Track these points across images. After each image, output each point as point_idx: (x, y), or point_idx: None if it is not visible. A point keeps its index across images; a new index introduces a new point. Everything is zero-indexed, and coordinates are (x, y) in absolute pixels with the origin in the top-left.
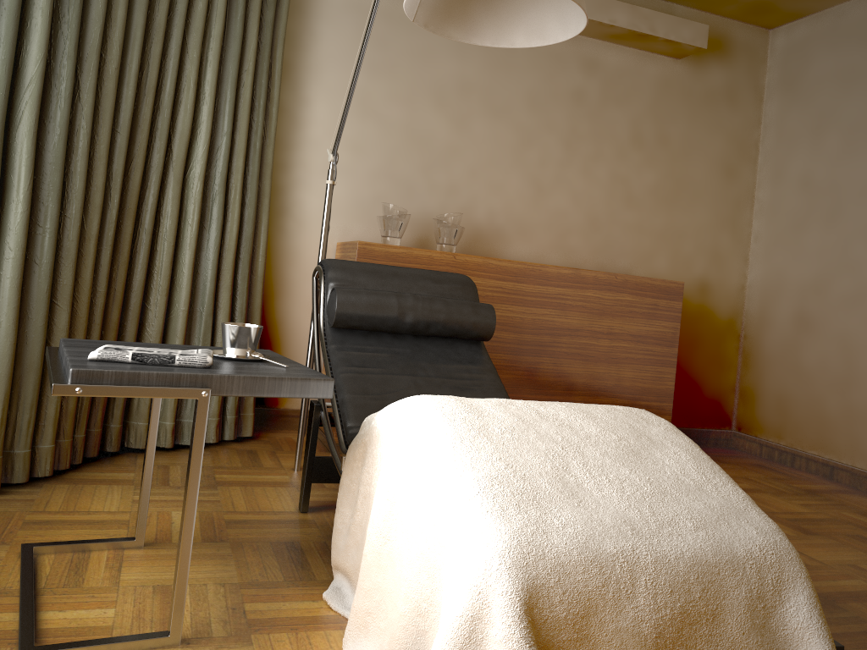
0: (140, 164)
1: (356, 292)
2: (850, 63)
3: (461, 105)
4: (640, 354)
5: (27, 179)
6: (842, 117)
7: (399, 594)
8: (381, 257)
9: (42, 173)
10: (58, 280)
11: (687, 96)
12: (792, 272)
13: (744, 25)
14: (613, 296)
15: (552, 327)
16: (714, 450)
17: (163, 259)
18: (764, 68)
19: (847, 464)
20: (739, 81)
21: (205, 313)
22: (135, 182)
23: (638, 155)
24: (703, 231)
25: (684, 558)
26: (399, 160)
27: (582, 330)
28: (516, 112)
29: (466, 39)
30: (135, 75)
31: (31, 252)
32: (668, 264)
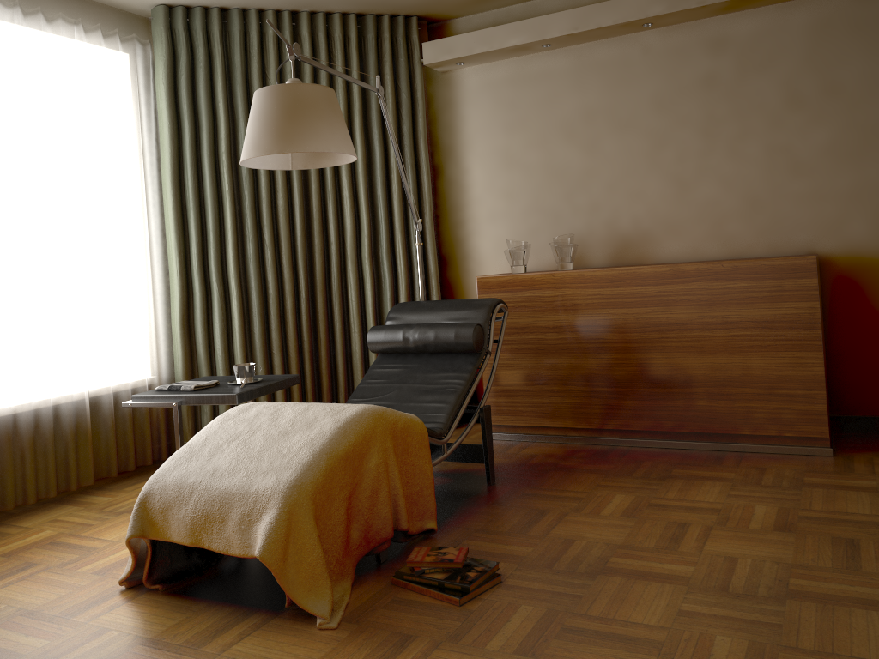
0: (319, 259)
1: (380, 328)
2: None
3: (588, 131)
4: (769, 340)
5: (235, 289)
6: None
7: None
8: (494, 286)
9: (248, 282)
10: (271, 338)
11: (859, 28)
12: None
13: None
14: (722, 285)
15: (657, 323)
16: None
17: (353, 312)
18: None
19: None
20: None
21: None
22: (318, 270)
23: (799, 116)
24: None
25: (220, 489)
26: (543, 195)
27: (692, 323)
28: (643, 120)
29: (335, 163)
30: (299, 209)
31: (251, 326)
32: (868, 227)
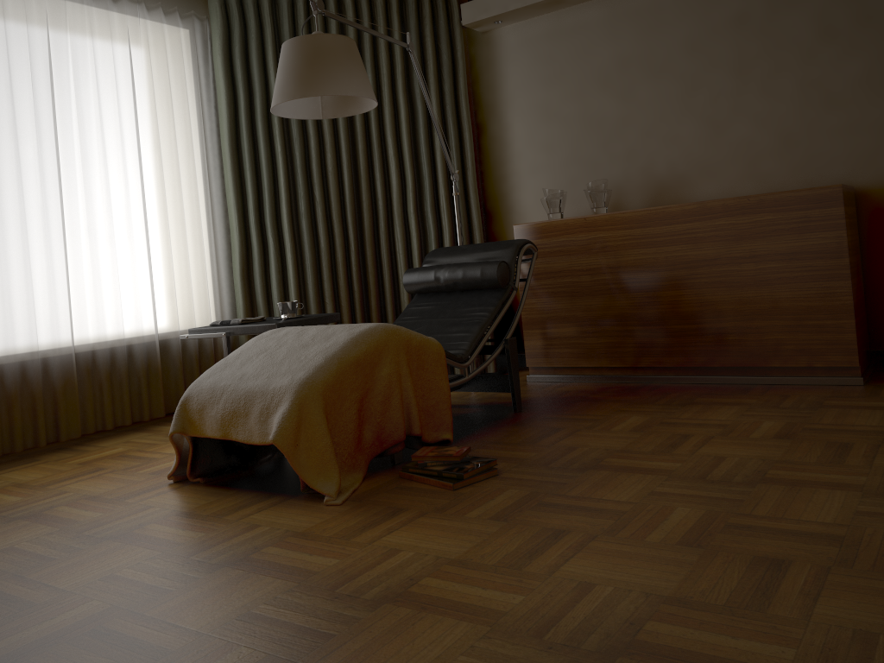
0: (367, 214)
1: (415, 270)
2: None
3: (622, 80)
4: (796, 271)
5: (289, 242)
6: None
7: None
8: (530, 233)
9: (301, 237)
10: (323, 288)
11: None
12: None
13: None
14: (749, 219)
15: (686, 261)
16: None
17: (400, 265)
18: None
19: None
20: None
21: None
22: (366, 225)
23: (832, 49)
24: None
25: (245, 389)
26: (581, 145)
27: (720, 258)
28: (675, 64)
29: (361, 111)
30: (346, 167)
31: (305, 277)
32: None
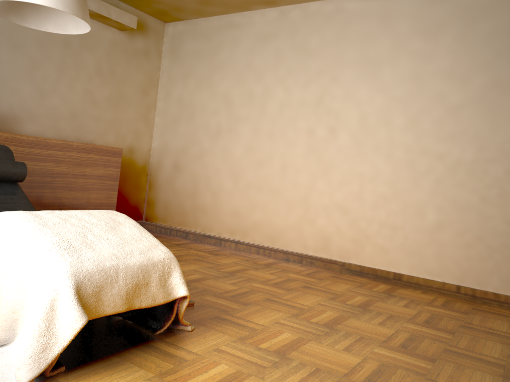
0: None
1: None
2: (200, 48)
3: None
4: (100, 185)
5: None
6: (196, 72)
7: (1, 306)
8: None
9: None
10: None
11: (125, 51)
12: (173, 143)
13: (154, 19)
14: (86, 155)
15: (52, 172)
16: None
17: None
18: (162, 42)
19: (193, 230)
20: (151, 47)
21: None
22: None
23: (99, 79)
24: (131, 121)
25: (136, 265)
26: None
27: (69, 174)
28: (28, 48)
29: (21, 23)
30: None
31: None
32: (114, 138)
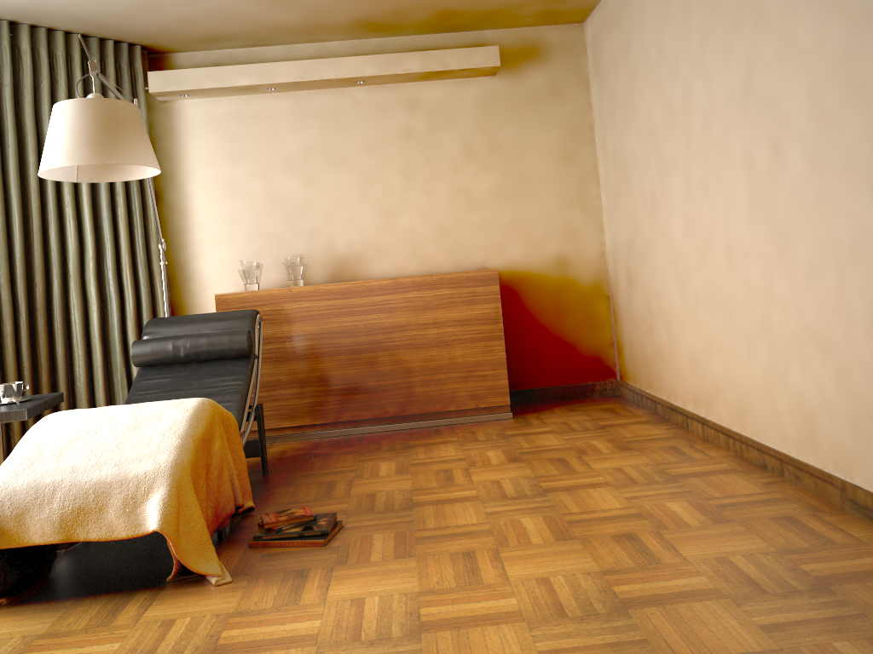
0: (40, 280)
1: (145, 341)
2: (615, 47)
3: (307, 167)
4: (467, 334)
5: None
6: (619, 95)
7: None
8: (233, 302)
9: None
10: None
11: (511, 104)
12: (620, 236)
13: (556, 27)
14: (432, 293)
15: (382, 327)
16: (590, 401)
17: (77, 335)
18: (585, 58)
19: (660, 397)
20: (561, 76)
21: (118, 365)
22: (39, 292)
23: (473, 165)
24: (550, 214)
25: (91, 481)
26: (267, 221)
27: (410, 325)
28: (355, 160)
29: (125, 178)
30: (19, 227)
31: None
32: (521, 249)
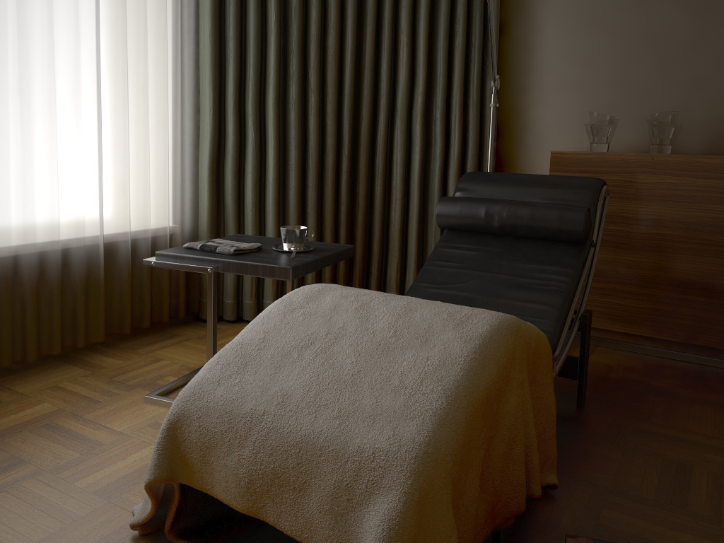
0: (366, 113)
1: (454, 200)
2: None
3: None
4: None
5: (273, 136)
6: None
7: None
8: (572, 164)
9: (288, 131)
10: (307, 196)
11: None
12: None
13: None
14: None
15: None
16: None
17: (396, 177)
18: None
19: None
20: None
21: (434, 216)
22: (364, 126)
23: None
24: None
25: (297, 434)
26: (631, 64)
27: None
28: None
29: None
30: (350, 52)
31: (286, 180)
32: None
